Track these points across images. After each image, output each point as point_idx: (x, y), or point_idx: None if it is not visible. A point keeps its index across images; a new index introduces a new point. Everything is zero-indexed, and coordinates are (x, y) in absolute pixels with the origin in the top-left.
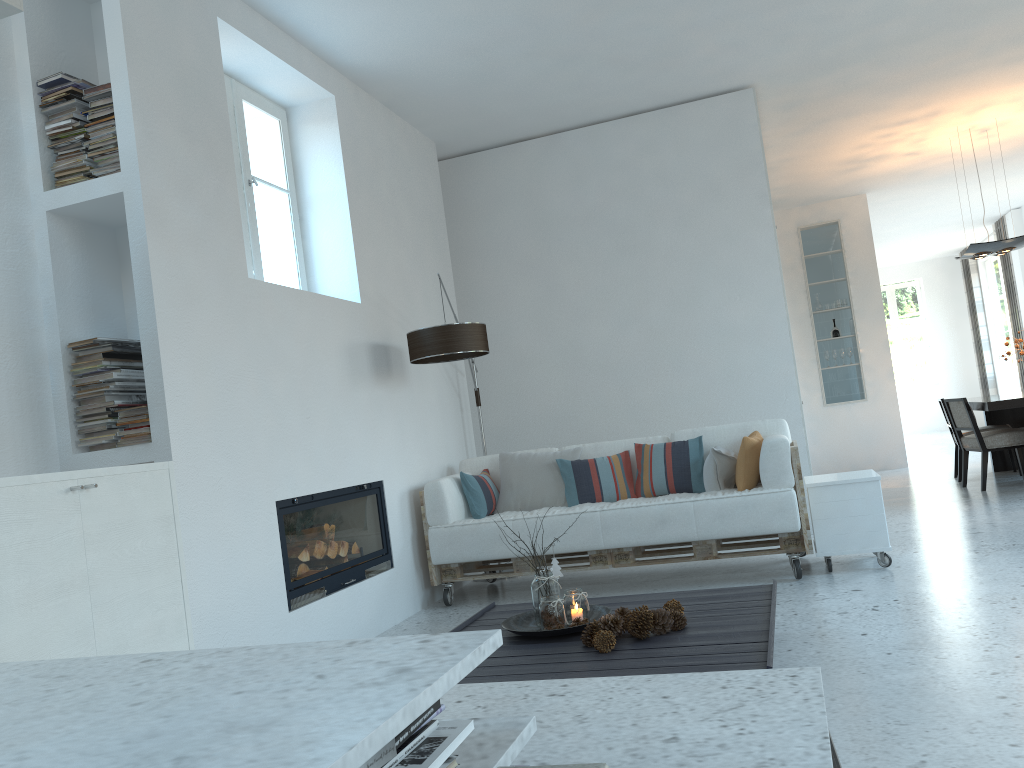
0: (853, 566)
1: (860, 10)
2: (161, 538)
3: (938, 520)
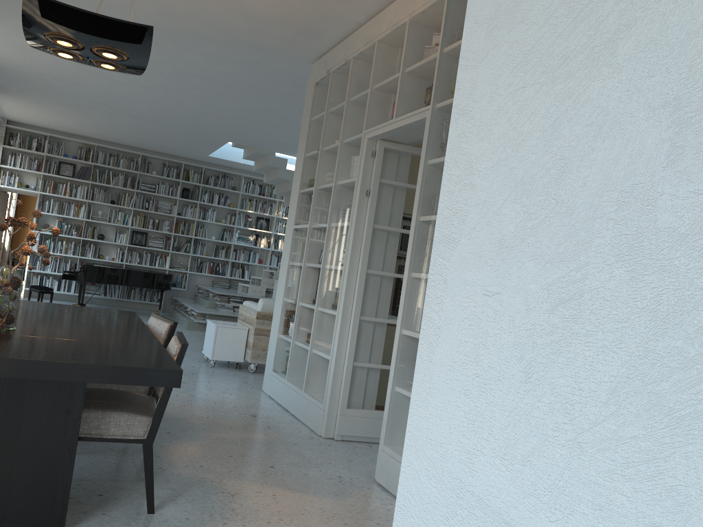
0: (220, 364)
1: (225, 67)
2: None
3: (183, 387)
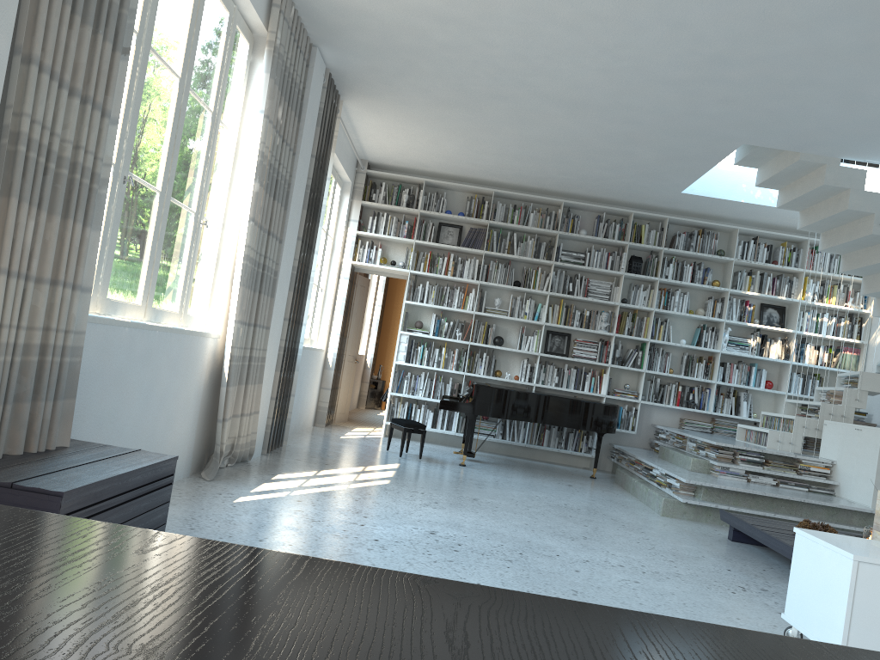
0: None
1: None
2: (873, 450)
3: None
